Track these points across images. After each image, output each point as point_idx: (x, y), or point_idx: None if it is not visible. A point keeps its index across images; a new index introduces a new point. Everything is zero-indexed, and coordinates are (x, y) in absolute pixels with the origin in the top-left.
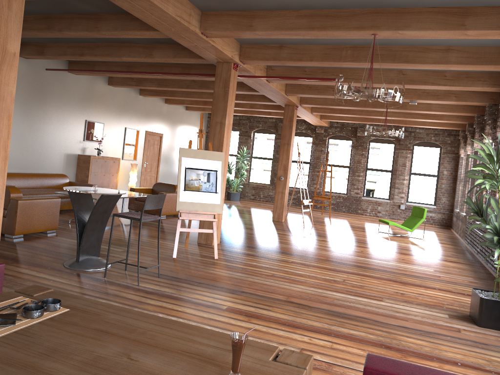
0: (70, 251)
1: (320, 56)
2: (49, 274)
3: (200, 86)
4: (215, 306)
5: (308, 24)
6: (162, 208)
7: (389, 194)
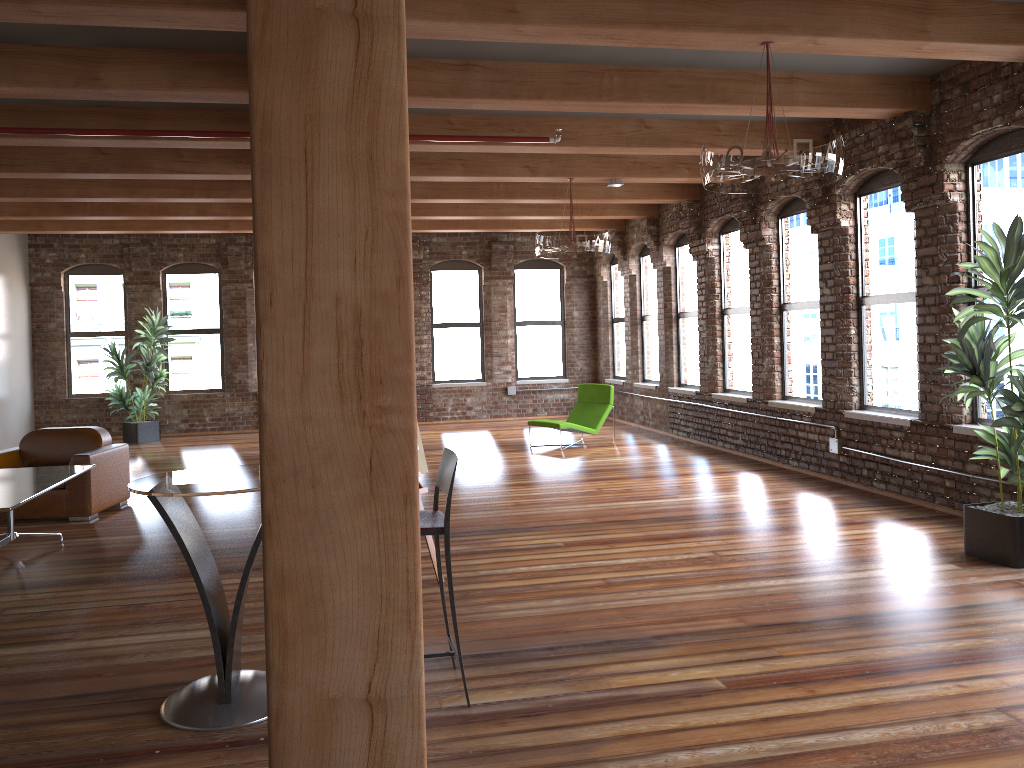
0: (93, 683)
1: (557, 89)
2: None
3: (122, 164)
4: (703, 689)
5: (646, 15)
6: (92, 496)
7: (483, 370)
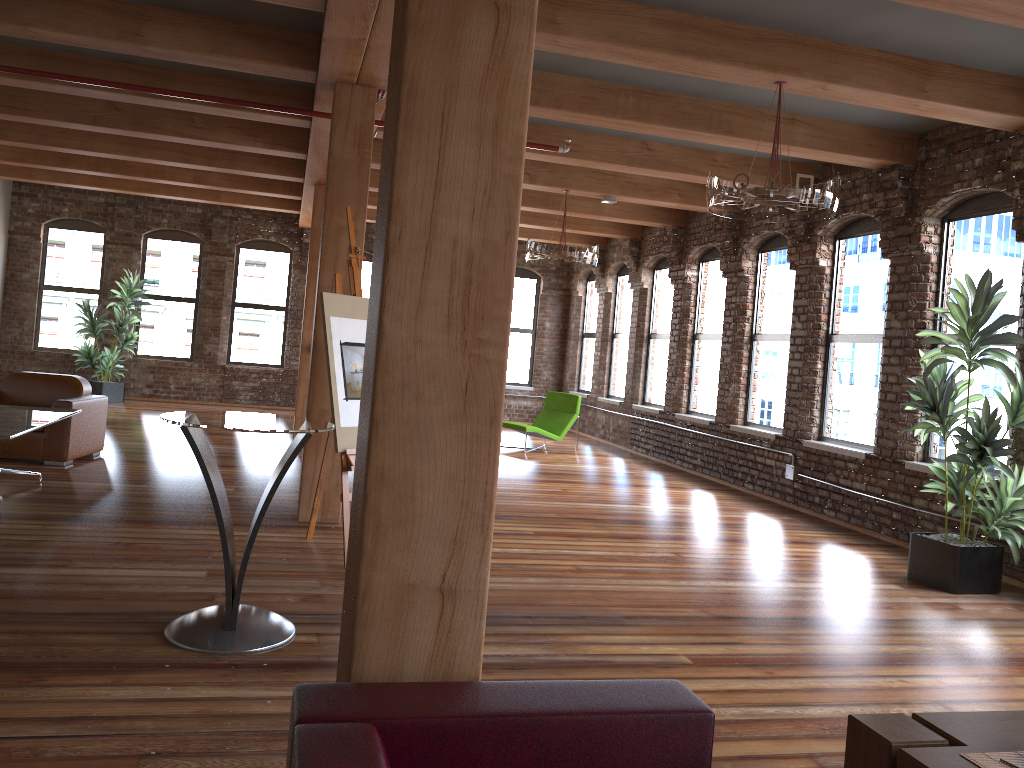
0: (95, 604)
1: (575, 101)
2: (216, 685)
3: (134, 122)
4: (671, 662)
5: (675, 42)
6: (70, 442)
7: None
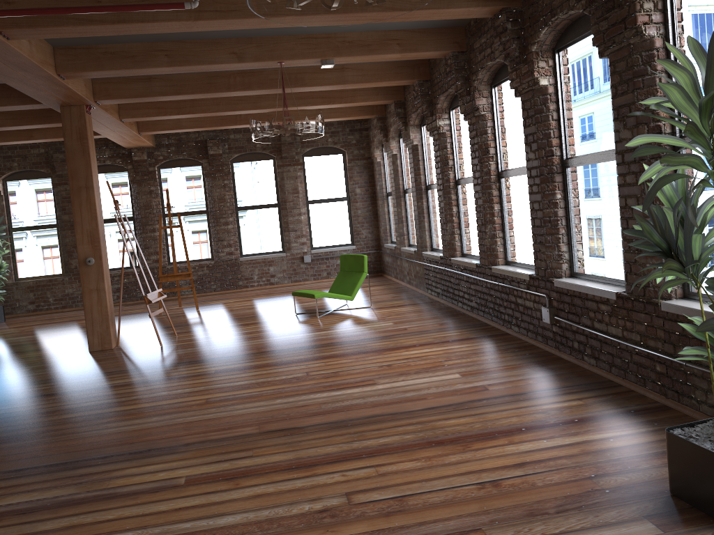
0: None
1: None
2: None
3: None
4: None
5: None
6: None
7: (283, 243)
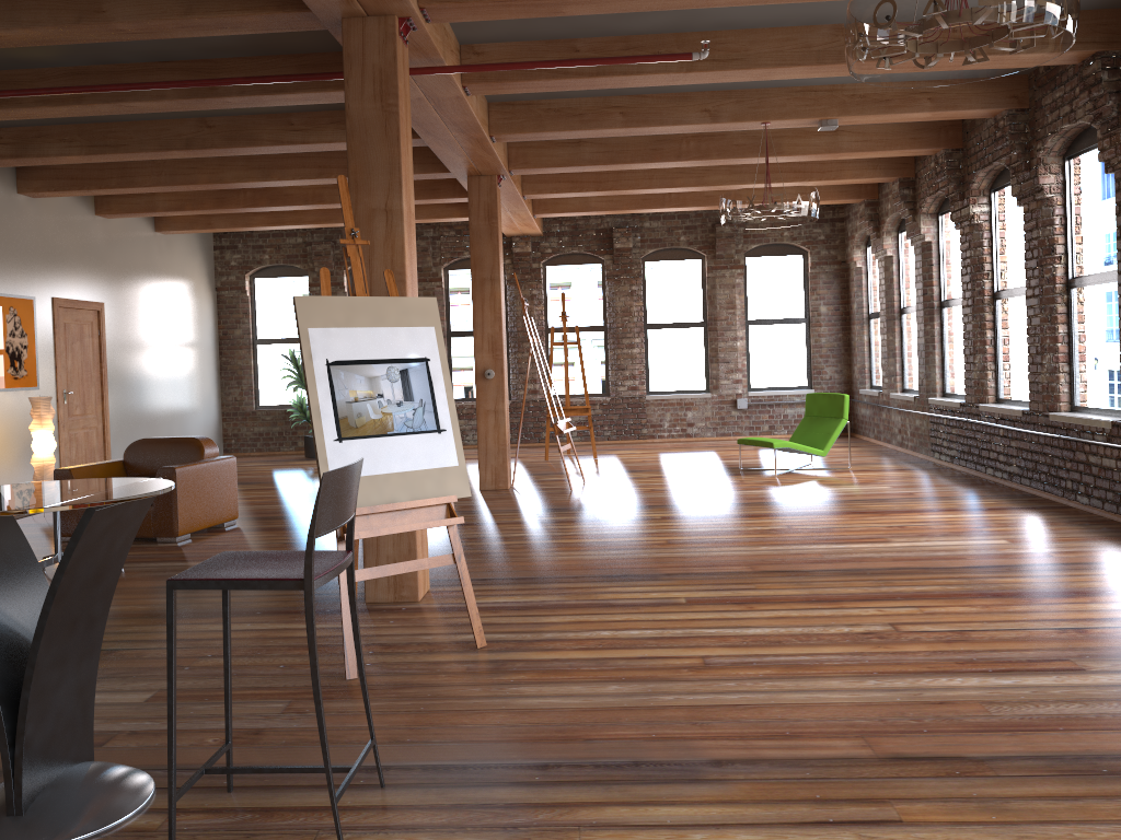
0: None
1: None
2: None
3: (229, 137)
4: None
5: None
6: (179, 514)
7: (707, 379)
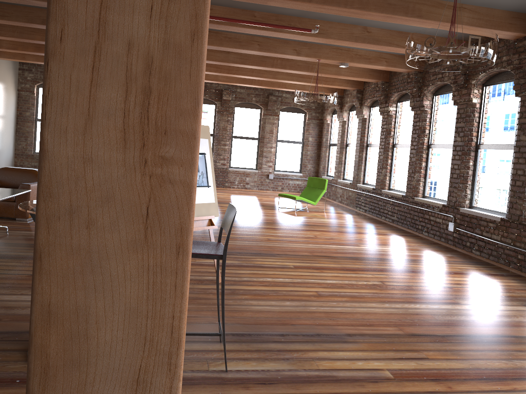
0: None
1: None
2: None
3: None
4: (378, 377)
5: None
6: None
7: (257, 164)
